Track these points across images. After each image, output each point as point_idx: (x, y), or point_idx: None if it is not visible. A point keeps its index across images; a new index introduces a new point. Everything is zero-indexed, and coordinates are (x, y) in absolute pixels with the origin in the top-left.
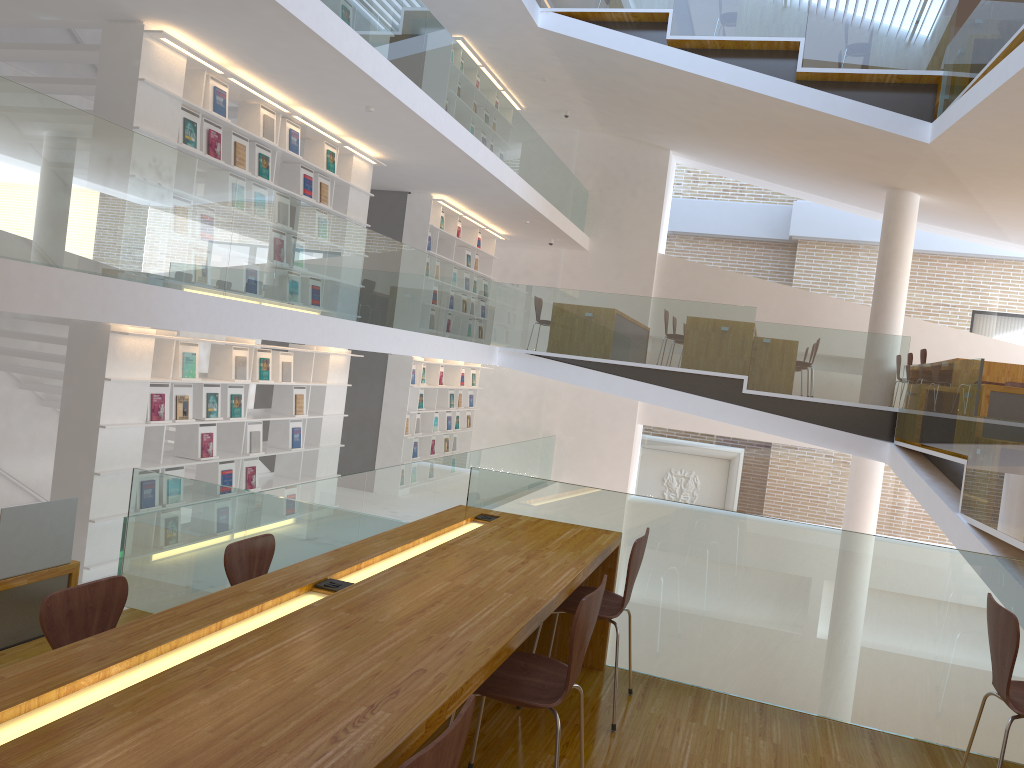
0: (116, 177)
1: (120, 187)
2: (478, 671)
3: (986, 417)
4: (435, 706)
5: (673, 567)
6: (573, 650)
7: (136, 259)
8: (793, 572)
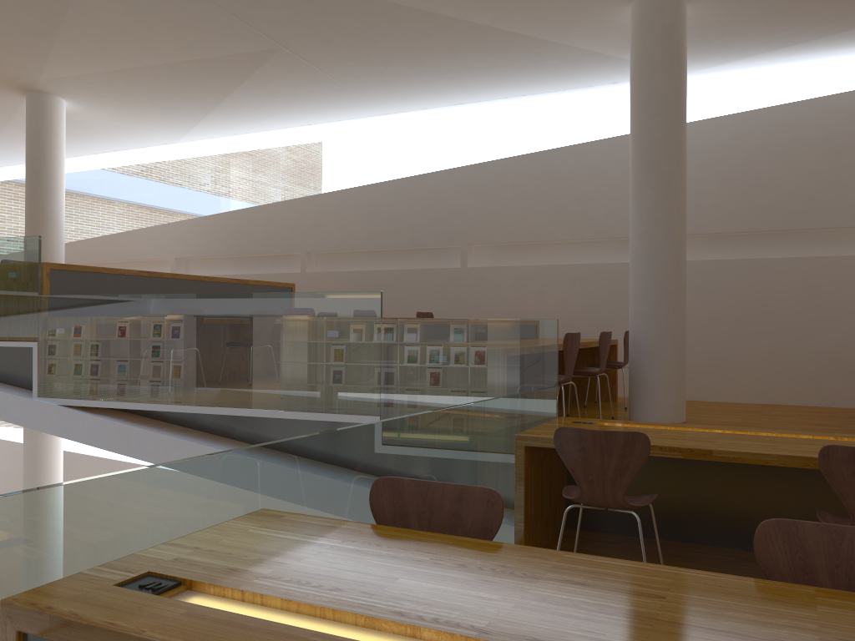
0: None
1: None
2: None
3: (70, 295)
4: None
5: None
6: None
7: None
8: (394, 475)
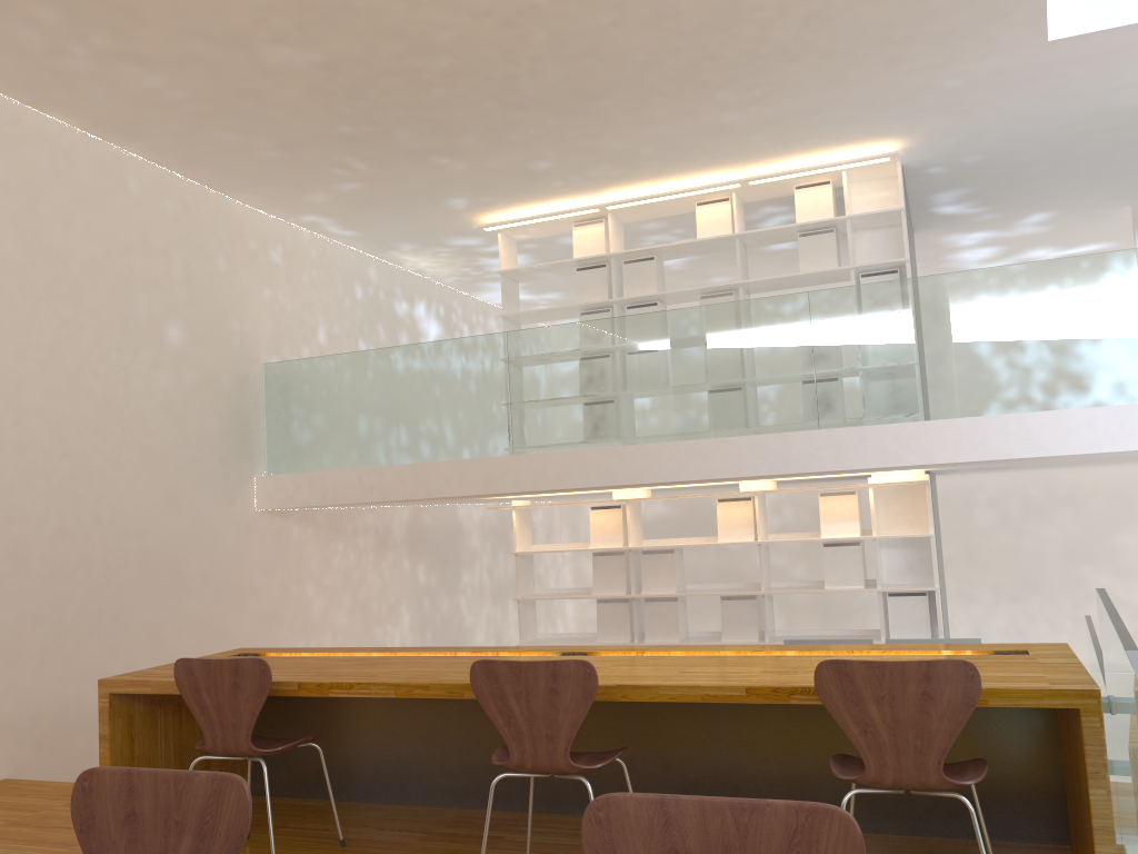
0: (968, 319)
1: (976, 327)
2: (380, 683)
3: None
4: (314, 680)
5: (1129, 763)
6: (485, 709)
7: (1020, 389)
8: None
